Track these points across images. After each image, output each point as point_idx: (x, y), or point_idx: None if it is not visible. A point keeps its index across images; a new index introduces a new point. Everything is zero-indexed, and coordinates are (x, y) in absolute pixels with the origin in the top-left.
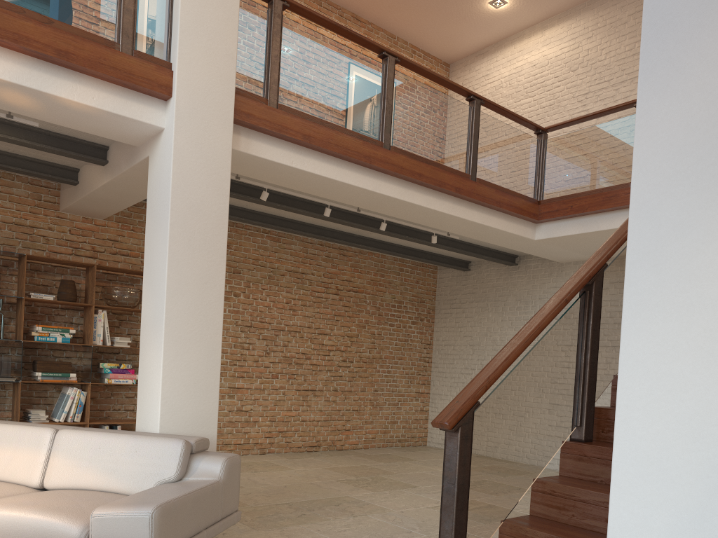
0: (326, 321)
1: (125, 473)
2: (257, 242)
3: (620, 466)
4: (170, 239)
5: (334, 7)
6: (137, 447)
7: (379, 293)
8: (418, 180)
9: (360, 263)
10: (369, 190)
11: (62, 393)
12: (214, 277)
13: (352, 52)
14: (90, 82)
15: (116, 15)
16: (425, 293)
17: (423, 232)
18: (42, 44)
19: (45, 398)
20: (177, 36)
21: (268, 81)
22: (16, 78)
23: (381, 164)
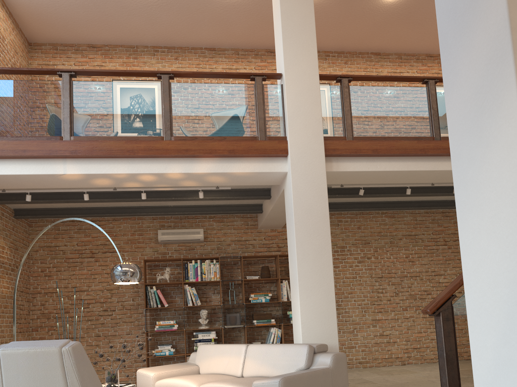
0: (439, 265)
1: (279, 366)
2: (378, 221)
3: (469, 311)
4: (295, 231)
5: (411, 55)
6: (285, 350)
7: None
8: None
9: None
10: (429, 170)
11: (269, 331)
12: (324, 248)
13: (401, 89)
14: (246, 160)
15: (255, 123)
16: None
17: None
18: (221, 150)
19: (261, 335)
20: (286, 122)
21: (345, 126)
22: (213, 170)
23: (434, 151)
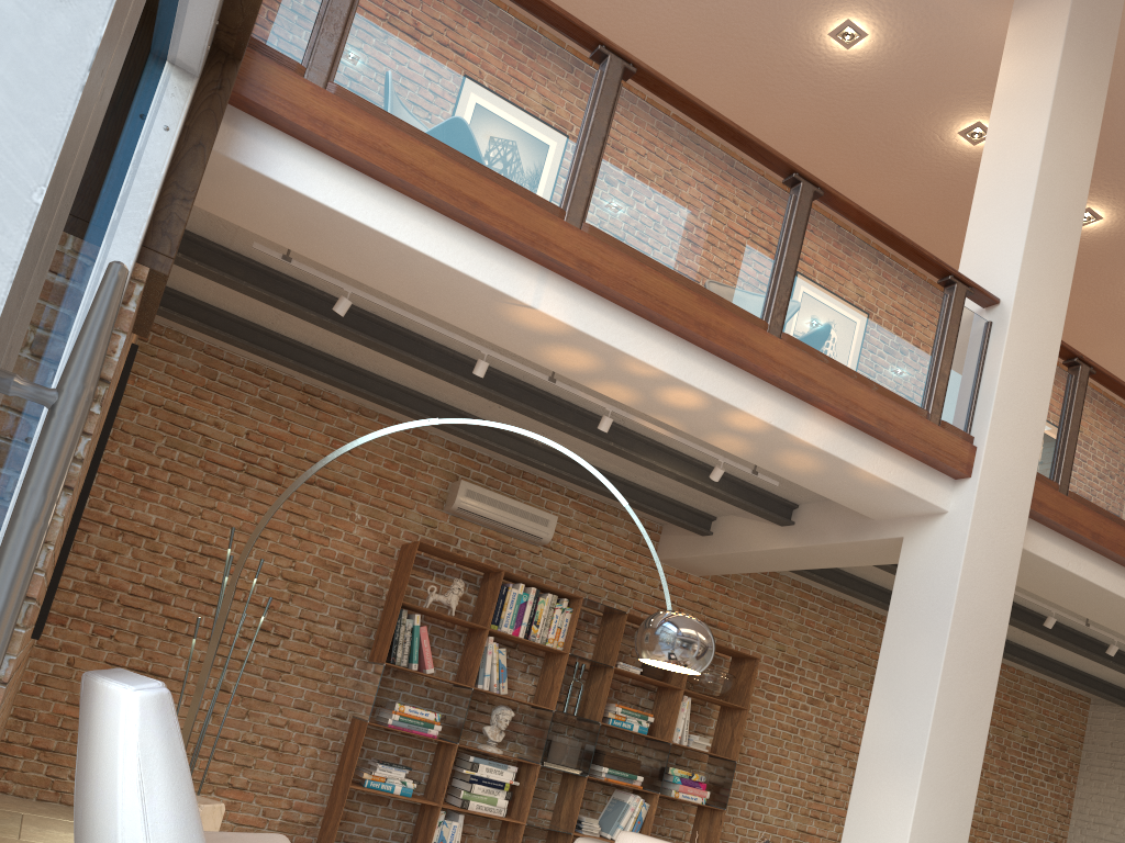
0: None
1: None
2: (865, 630)
3: None
4: (946, 652)
5: None
6: None
7: (1007, 725)
8: None
9: None
10: None
11: (615, 799)
12: (981, 707)
13: None
14: (889, 453)
15: (928, 380)
16: (1069, 737)
17: None
18: (866, 412)
19: (589, 801)
20: (989, 408)
21: (1062, 462)
22: (827, 446)
23: None
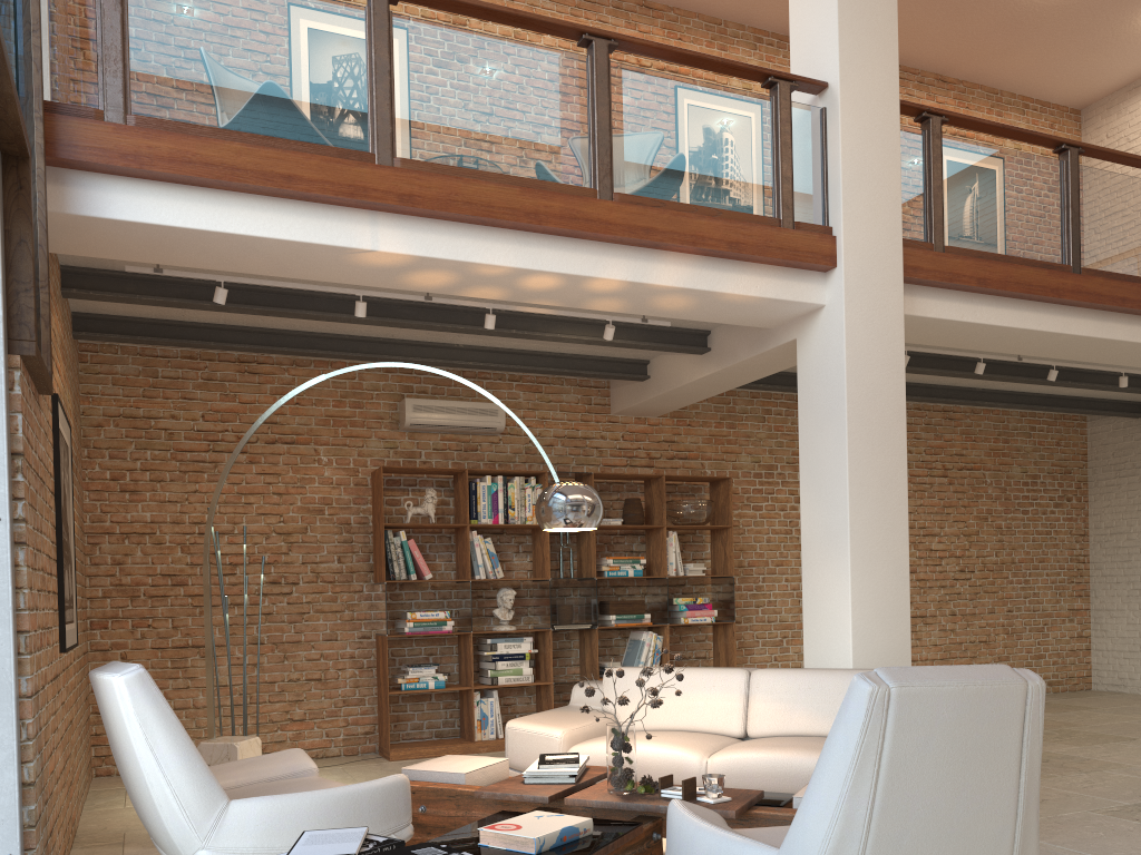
0: (932, 517)
1: None
2: None
3: None
4: (848, 437)
5: (911, 72)
6: None
7: (1003, 467)
8: (1122, 307)
9: (972, 427)
10: (1055, 333)
11: (632, 639)
12: (895, 474)
13: (1023, 157)
14: (752, 269)
15: (773, 187)
16: (1071, 459)
17: (1092, 372)
18: (715, 240)
19: (611, 648)
20: (838, 195)
21: (932, 221)
22: (688, 283)
23: (1073, 295)
